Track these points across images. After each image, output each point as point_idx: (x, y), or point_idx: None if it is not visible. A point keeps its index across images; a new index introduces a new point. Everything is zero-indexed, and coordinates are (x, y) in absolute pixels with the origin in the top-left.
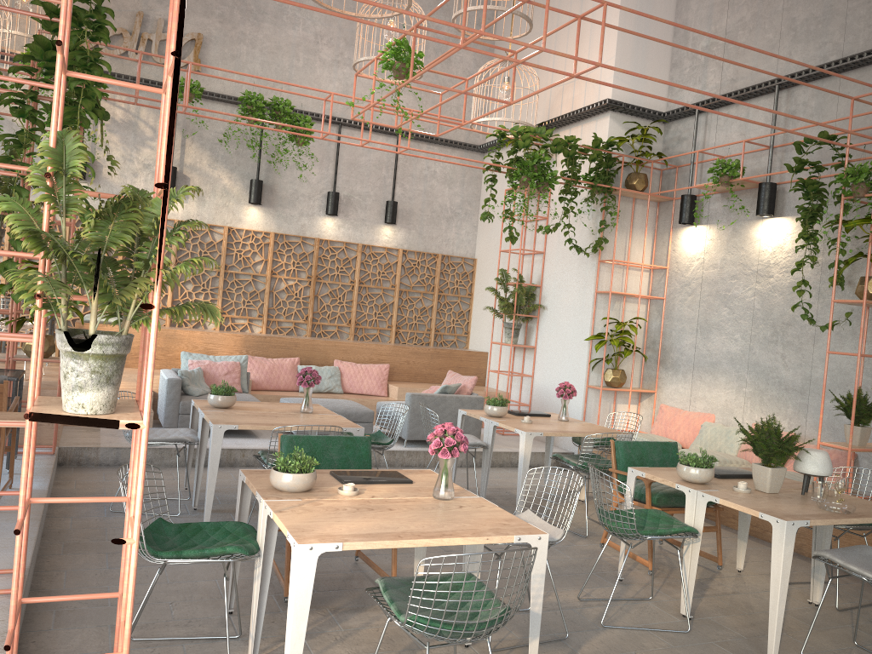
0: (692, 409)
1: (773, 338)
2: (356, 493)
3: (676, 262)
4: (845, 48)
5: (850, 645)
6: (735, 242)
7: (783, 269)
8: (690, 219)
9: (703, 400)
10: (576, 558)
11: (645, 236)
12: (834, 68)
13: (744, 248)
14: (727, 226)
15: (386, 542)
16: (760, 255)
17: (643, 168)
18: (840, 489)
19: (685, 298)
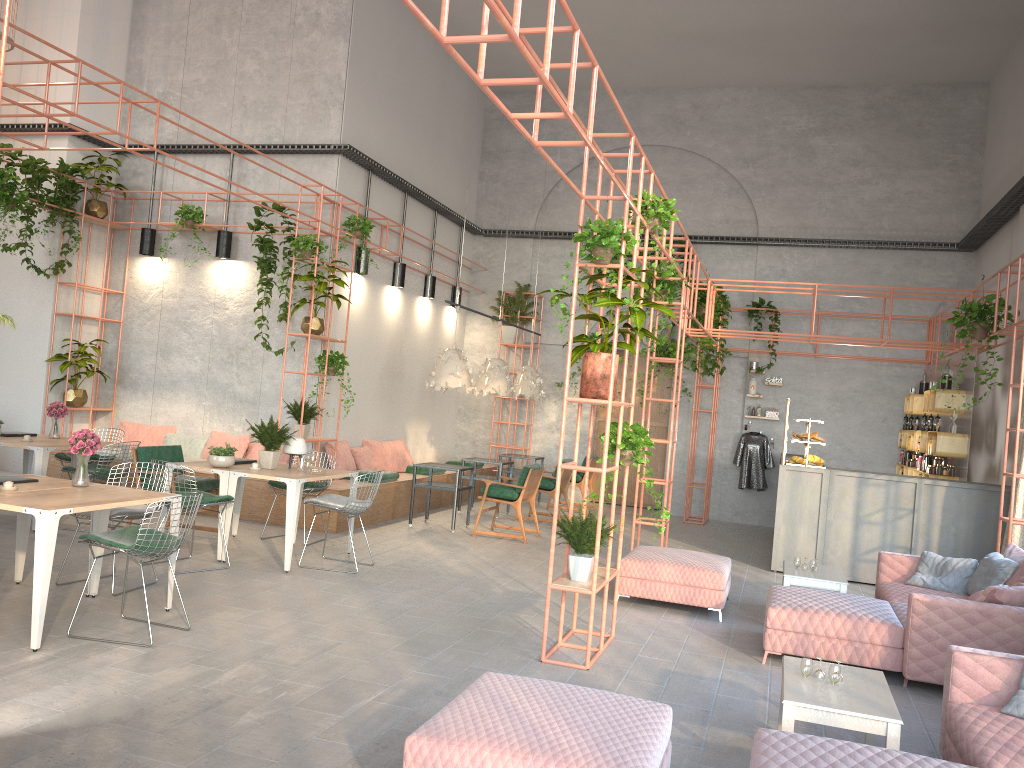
0: (154, 423)
1: (229, 360)
2: (17, 488)
3: (134, 289)
4: (286, 135)
5: (321, 558)
6: (194, 276)
7: (237, 303)
8: (151, 251)
9: (165, 415)
10: None
11: (105, 262)
12: (279, 150)
13: (203, 282)
14: (186, 261)
15: (97, 506)
16: (217, 290)
17: (99, 194)
18: (314, 461)
19: (144, 322)
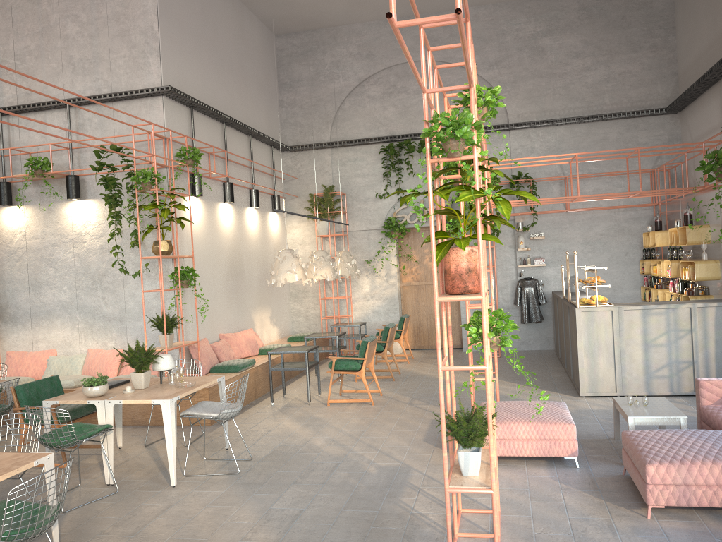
0: (36, 349)
1: (94, 286)
2: None
3: (0, 236)
4: (113, 85)
5: (203, 460)
6: (51, 218)
7: (93, 236)
8: (9, 201)
9: (45, 340)
10: (3, 484)
11: None
12: (109, 98)
13: (60, 222)
14: (42, 206)
15: None
16: (73, 227)
17: None
18: (182, 373)
19: (13, 264)
